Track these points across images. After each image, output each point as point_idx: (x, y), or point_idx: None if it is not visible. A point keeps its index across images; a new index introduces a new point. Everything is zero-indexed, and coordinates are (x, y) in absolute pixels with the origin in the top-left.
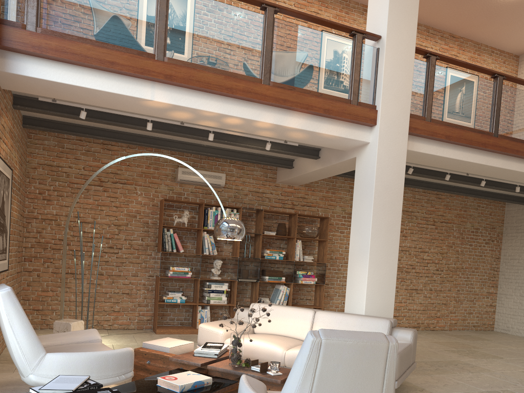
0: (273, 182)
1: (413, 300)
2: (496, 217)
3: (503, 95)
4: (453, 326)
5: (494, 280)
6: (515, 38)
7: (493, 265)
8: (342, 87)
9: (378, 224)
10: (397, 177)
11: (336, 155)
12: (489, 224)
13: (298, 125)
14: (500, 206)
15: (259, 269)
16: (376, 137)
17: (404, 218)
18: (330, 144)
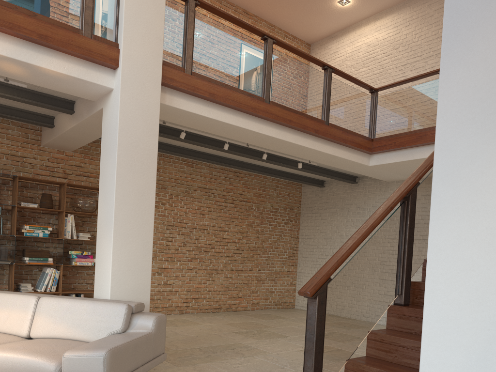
0: (36, 145)
1: (213, 280)
2: (293, 198)
3: (274, 60)
4: (255, 305)
5: (294, 259)
6: (304, 24)
7: (292, 244)
8: (69, 12)
9: (126, 189)
10: (149, 133)
11: (87, 108)
12: (288, 204)
13: (1, 50)
14: (297, 188)
15: (14, 248)
16: (119, 82)
17: (201, 195)
18: (66, 87)
